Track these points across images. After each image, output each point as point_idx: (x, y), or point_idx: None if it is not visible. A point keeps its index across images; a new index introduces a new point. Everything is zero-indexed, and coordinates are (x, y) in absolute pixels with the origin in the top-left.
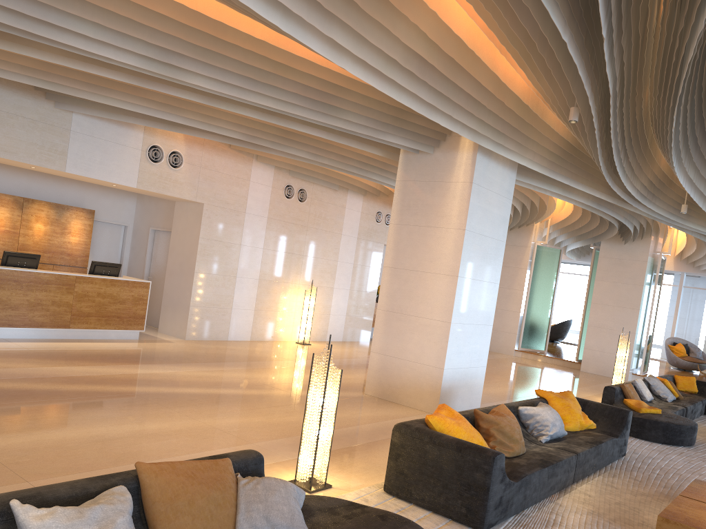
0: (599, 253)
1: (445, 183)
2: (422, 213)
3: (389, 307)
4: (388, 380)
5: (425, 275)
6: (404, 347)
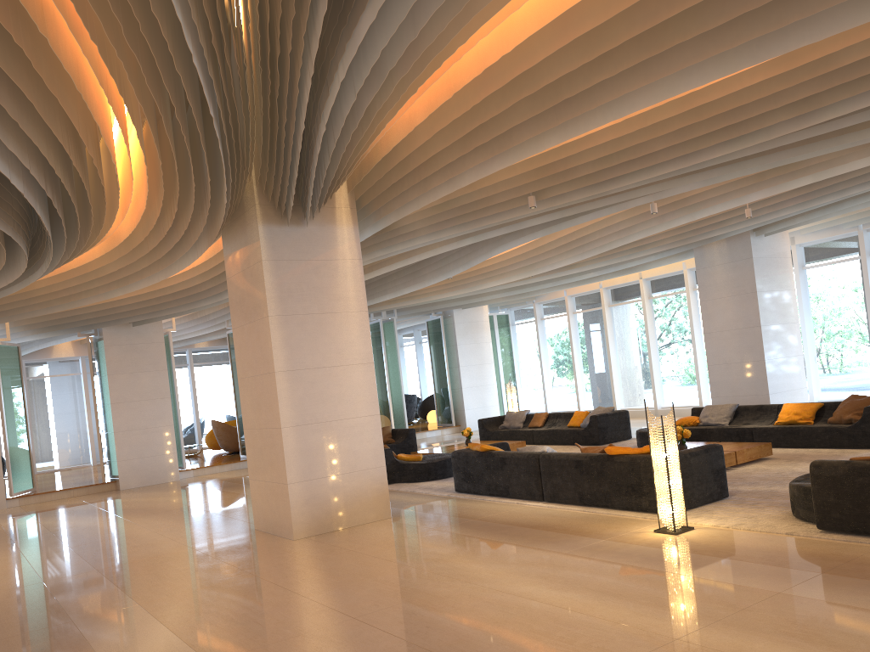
0: (104, 341)
1: (331, 261)
2: (312, 298)
3: (298, 420)
4: (323, 508)
5: (335, 370)
6: (332, 461)
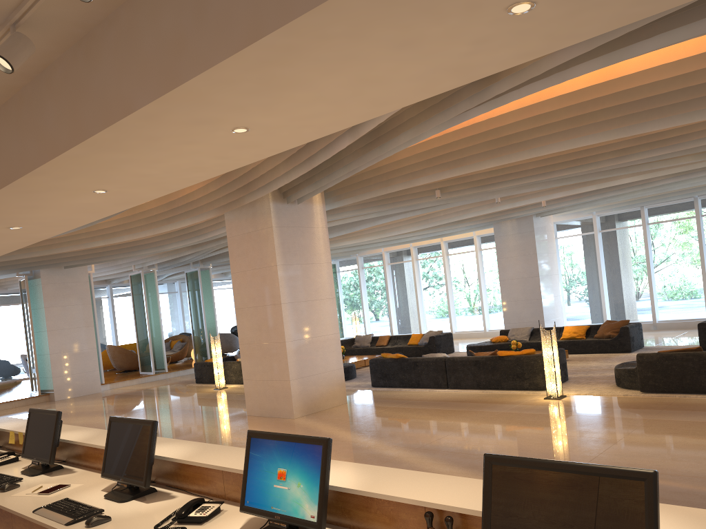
0: (42, 280)
1: (310, 228)
2: (301, 253)
3: (295, 337)
4: (310, 396)
5: (314, 303)
6: (314, 364)
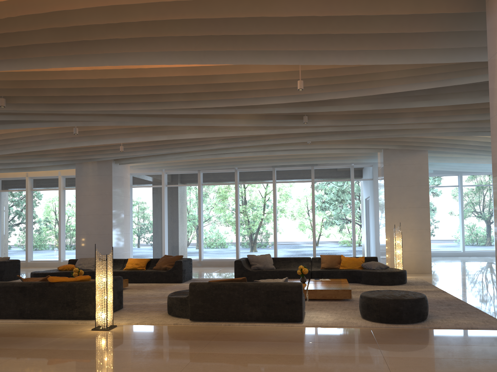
0: None
1: None
2: None
3: None
4: None
5: None
6: None
